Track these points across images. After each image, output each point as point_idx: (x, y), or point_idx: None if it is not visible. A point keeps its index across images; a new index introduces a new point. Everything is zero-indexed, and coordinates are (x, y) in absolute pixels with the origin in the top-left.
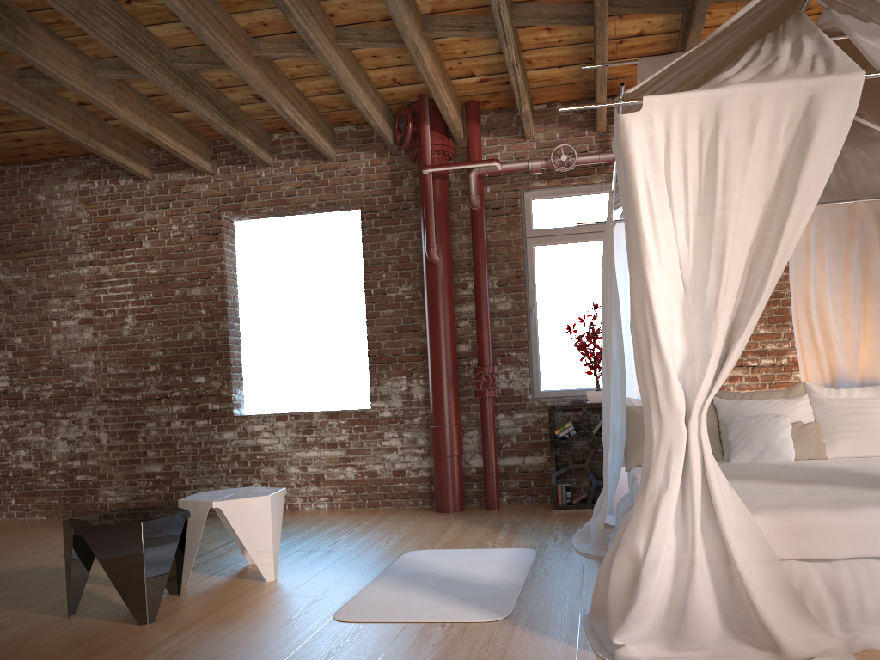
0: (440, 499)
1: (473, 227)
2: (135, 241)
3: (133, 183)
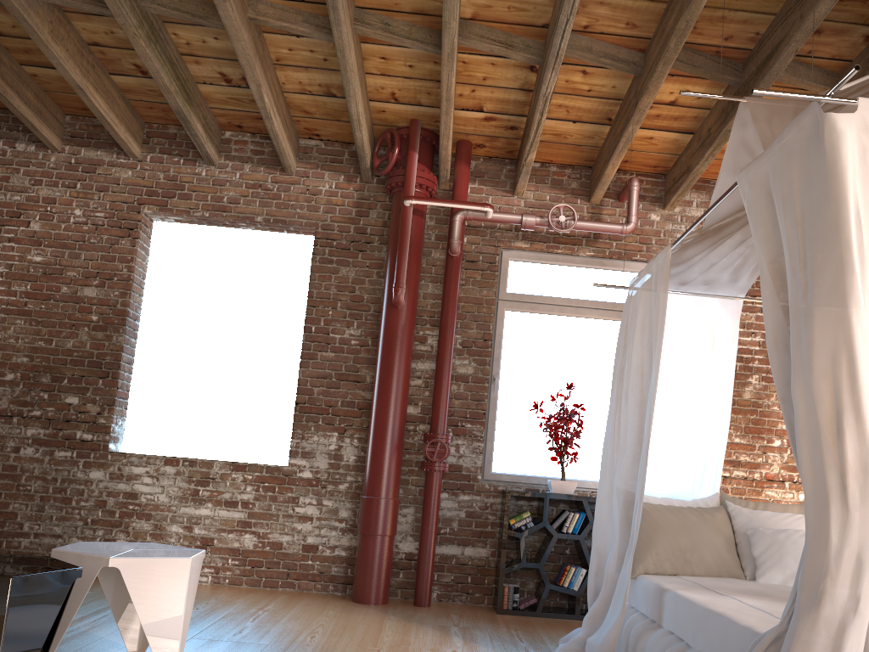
0: (362, 587)
1: (448, 275)
2: (21, 218)
3: (34, 151)
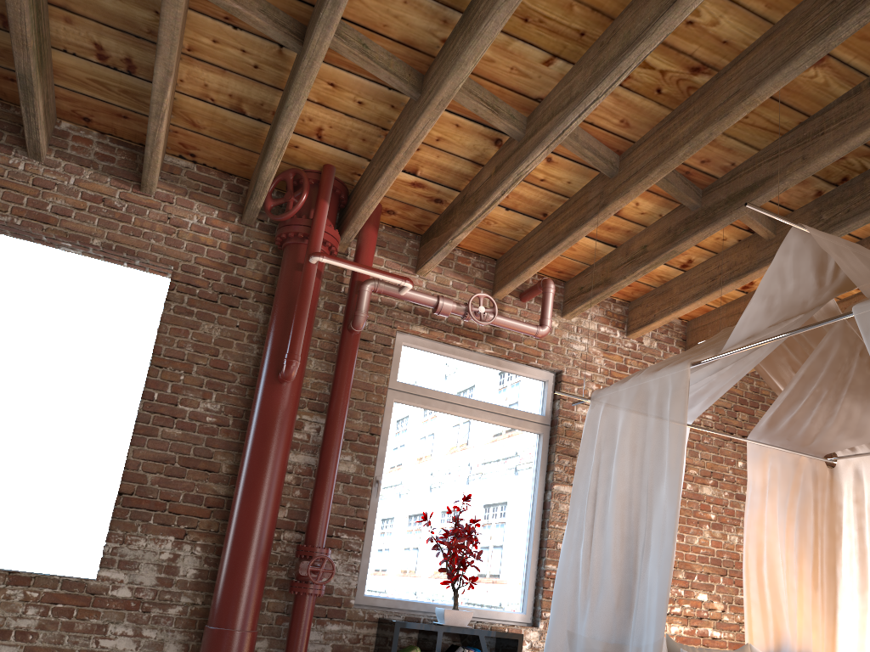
0: None
1: (344, 353)
2: None
3: None
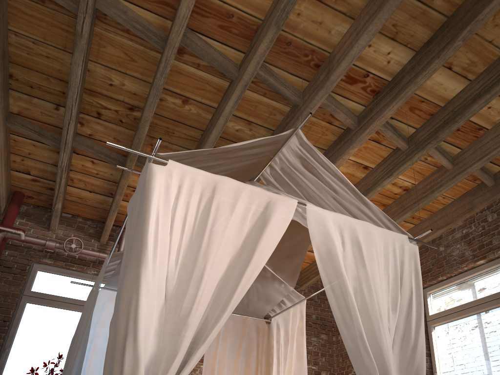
0: None
1: None
2: None
3: None
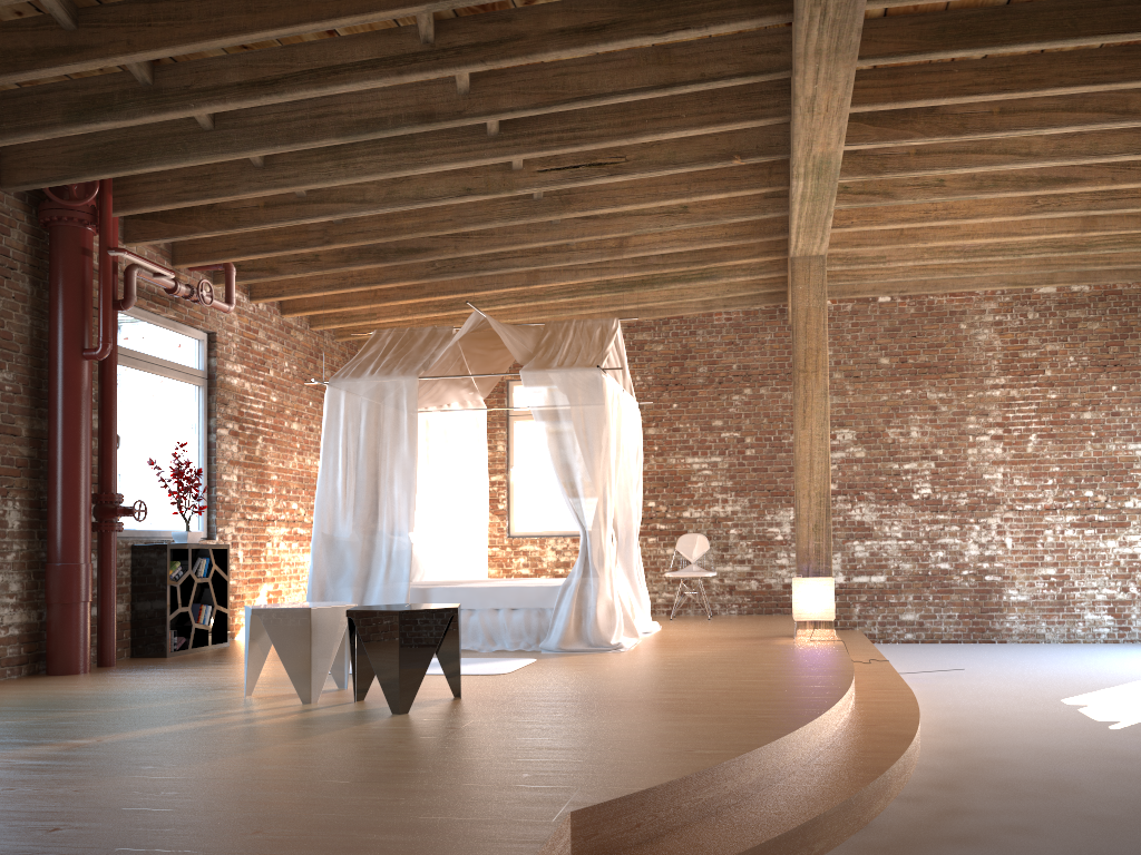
0: (78, 657)
1: (112, 328)
2: None
3: None
